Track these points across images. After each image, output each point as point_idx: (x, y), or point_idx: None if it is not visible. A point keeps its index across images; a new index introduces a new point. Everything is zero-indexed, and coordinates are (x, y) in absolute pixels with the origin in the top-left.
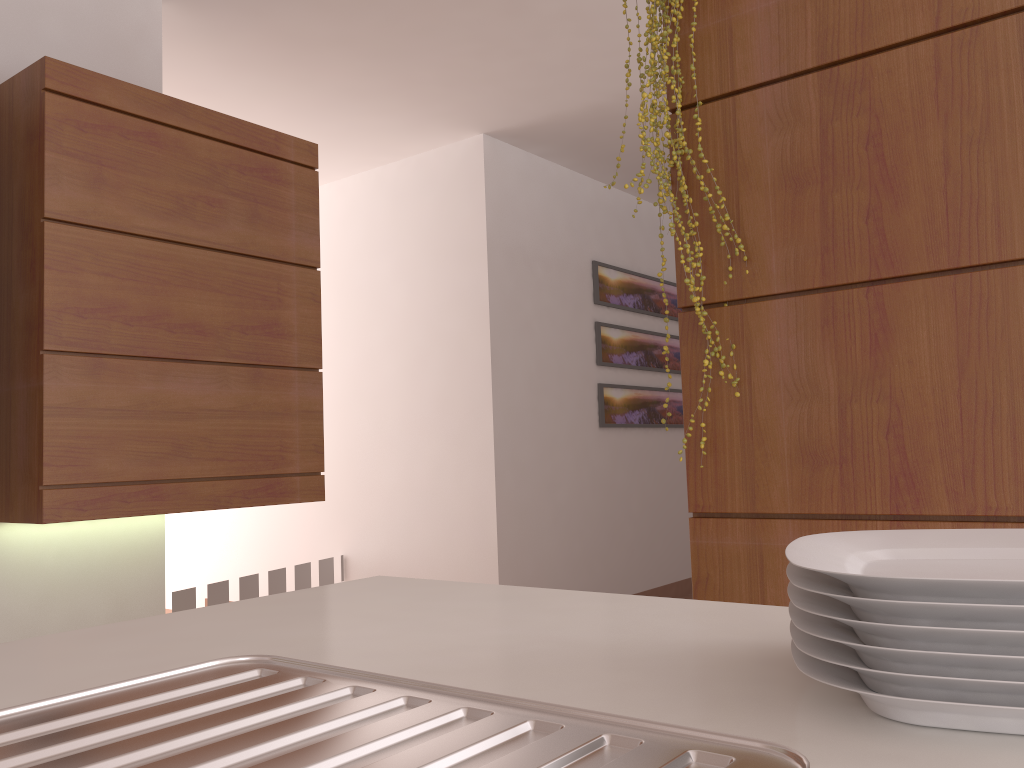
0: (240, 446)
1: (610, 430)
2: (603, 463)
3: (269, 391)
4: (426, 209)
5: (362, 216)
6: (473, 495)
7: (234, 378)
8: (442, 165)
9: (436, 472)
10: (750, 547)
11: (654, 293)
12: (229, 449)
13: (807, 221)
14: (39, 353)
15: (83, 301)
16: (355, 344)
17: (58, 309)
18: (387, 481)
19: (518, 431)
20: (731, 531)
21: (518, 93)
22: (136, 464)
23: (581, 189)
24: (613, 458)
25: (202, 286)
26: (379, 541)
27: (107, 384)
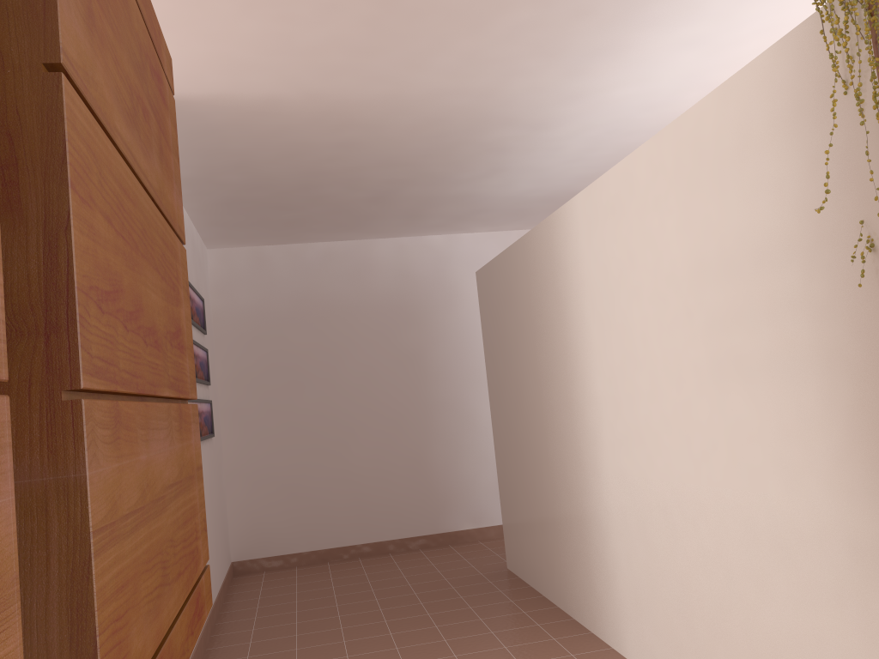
0: (184, 543)
1: None
2: None
3: (186, 441)
4: None
5: None
6: None
7: (173, 424)
8: None
9: None
10: None
11: (190, 299)
12: (180, 552)
13: None
14: (57, 398)
15: (99, 274)
16: None
17: (85, 289)
18: None
19: None
20: None
21: (223, 61)
22: (149, 622)
23: None
24: None
25: (151, 259)
26: None
27: (124, 459)
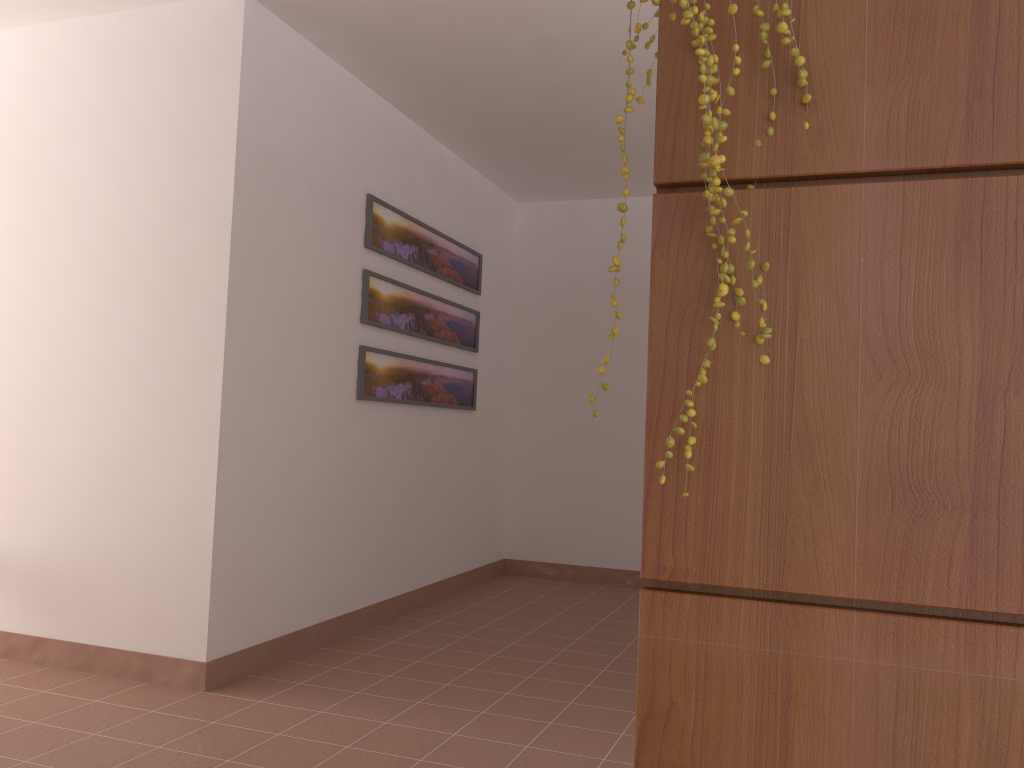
0: None
1: (369, 404)
2: (357, 444)
3: None
4: (154, 83)
5: (58, 80)
6: (185, 476)
7: None
8: (183, 27)
9: (134, 441)
10: (766, 658)
11: (432, 247)
12: None
13: (942, 37)
14: None
15: None
16: (31, 255)
17: None
18: (61, 448)
19: (255, 395)
20: (728, 623)
21: None
22: None
23: (363, 103)
24: (369, 438)
25: None
26: (41, 529)
27: None
